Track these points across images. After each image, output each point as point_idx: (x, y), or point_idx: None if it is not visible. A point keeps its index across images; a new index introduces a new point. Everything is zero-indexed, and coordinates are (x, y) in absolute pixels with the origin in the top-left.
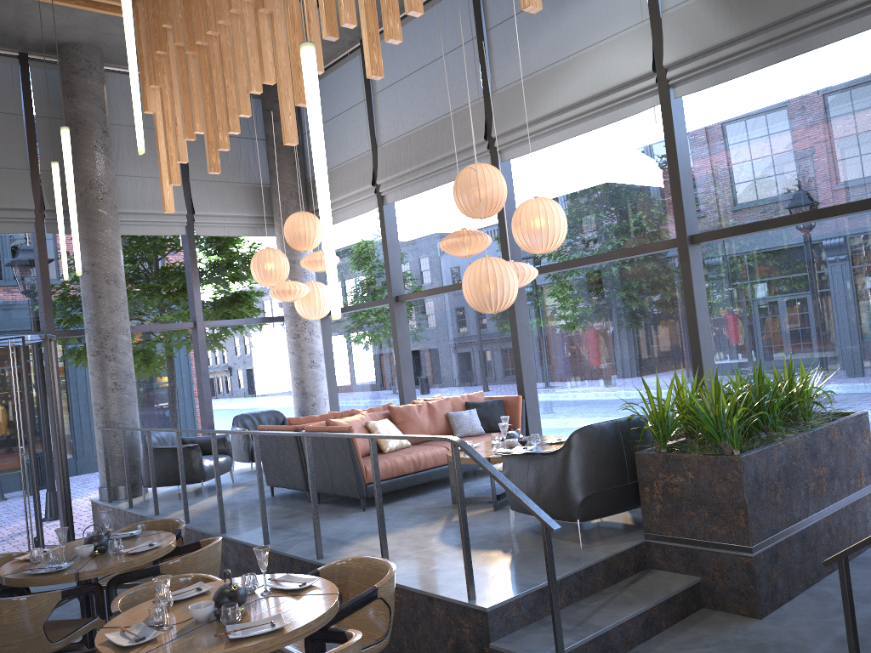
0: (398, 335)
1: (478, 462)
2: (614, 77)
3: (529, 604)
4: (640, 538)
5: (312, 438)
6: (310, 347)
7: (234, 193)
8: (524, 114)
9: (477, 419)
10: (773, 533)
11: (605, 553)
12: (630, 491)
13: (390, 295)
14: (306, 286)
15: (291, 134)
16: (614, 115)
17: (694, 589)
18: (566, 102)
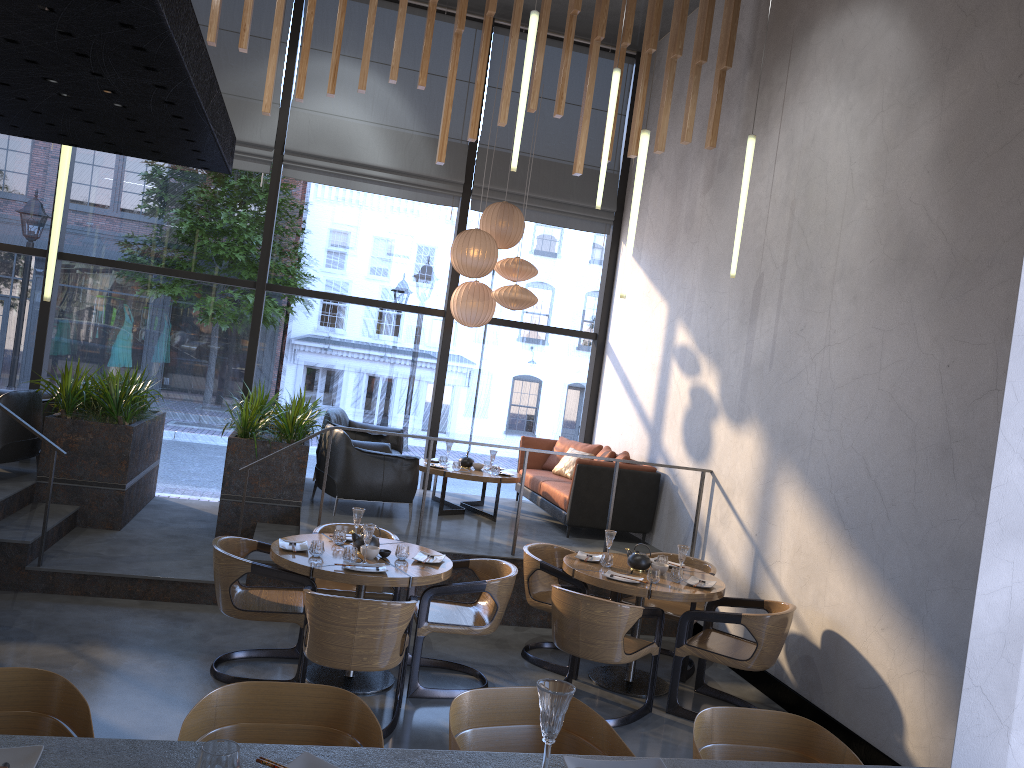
0: None
1: None
2: None
3: None
4: (32, 480)
5: None
6: None
7: None
8: None
9: None
10: (132, 478)
11: (19, 487)
12: (29, 445)
13: None
14: None
15: None
16: None
17: (76, 513)
18: None
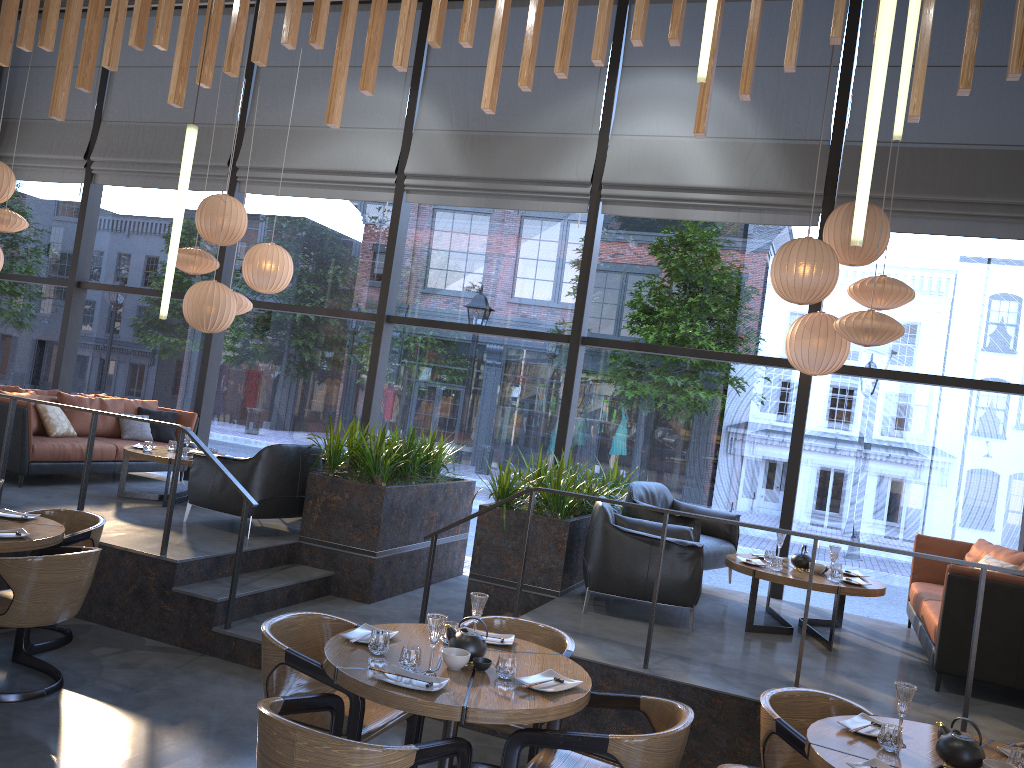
0: (70, 322)
1: (202, 448)
2: (363, 164)
3: (207, 566)
4: (294, 539)
5: None
6: None
7: None
8: (274, 159)
9: (149, 426)
10: (392, 547)
11: (268, 544)
12: (296, 503)
13: (73, 278)
14: None
15: (60, 110)
16: (354, 194)
17: (327, 580)
18: (315, 165)
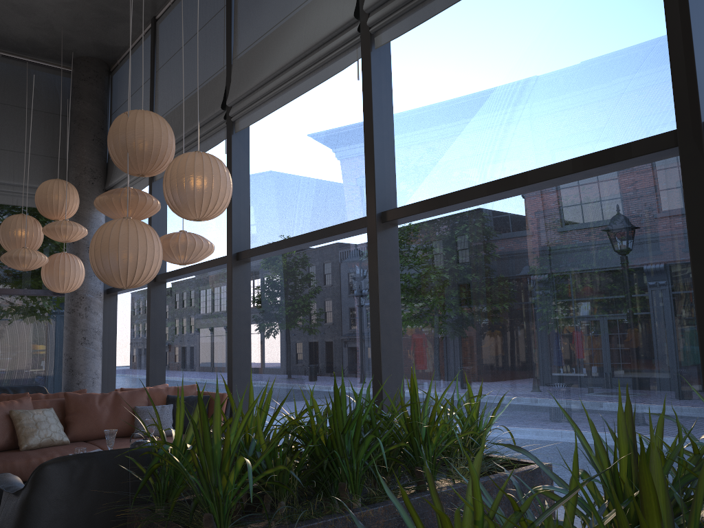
0: (152, 316)
1: None
2: (323, 29)
3: None
4: None
5: None
6: (84, 323)
7: (30, 164)
8: (252, 78)
9: (169, 417)
10: None
11: None
12: None
13: None
14: (41, 255)
15: None
16: (324, 73)
17: None
18: (283, 61)
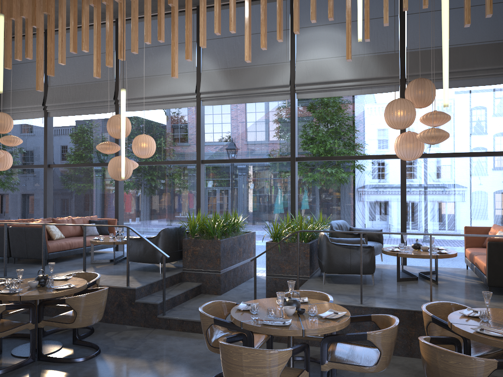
0: (47, 184)
1: (139, 234)
2: (179, 90)
3: (147, 288)
4: (180, 270)
5: (17, 230)
6: None
7: None
8: (135, 93)
9: (96, 228)
10: (226, 267)
11: (170, 274)
12: (178, 254)
13: (46, 163)
14: (3, 153)
15: (41, 86)
16: (177, 105)
17: (199, 287)
18: (156, 94)
